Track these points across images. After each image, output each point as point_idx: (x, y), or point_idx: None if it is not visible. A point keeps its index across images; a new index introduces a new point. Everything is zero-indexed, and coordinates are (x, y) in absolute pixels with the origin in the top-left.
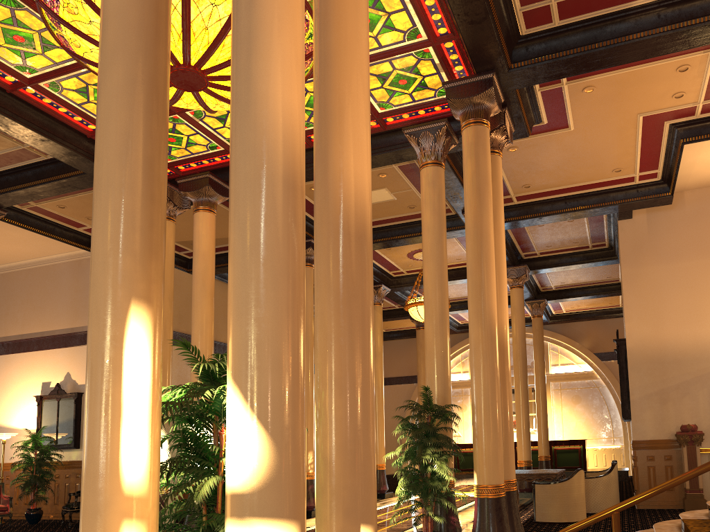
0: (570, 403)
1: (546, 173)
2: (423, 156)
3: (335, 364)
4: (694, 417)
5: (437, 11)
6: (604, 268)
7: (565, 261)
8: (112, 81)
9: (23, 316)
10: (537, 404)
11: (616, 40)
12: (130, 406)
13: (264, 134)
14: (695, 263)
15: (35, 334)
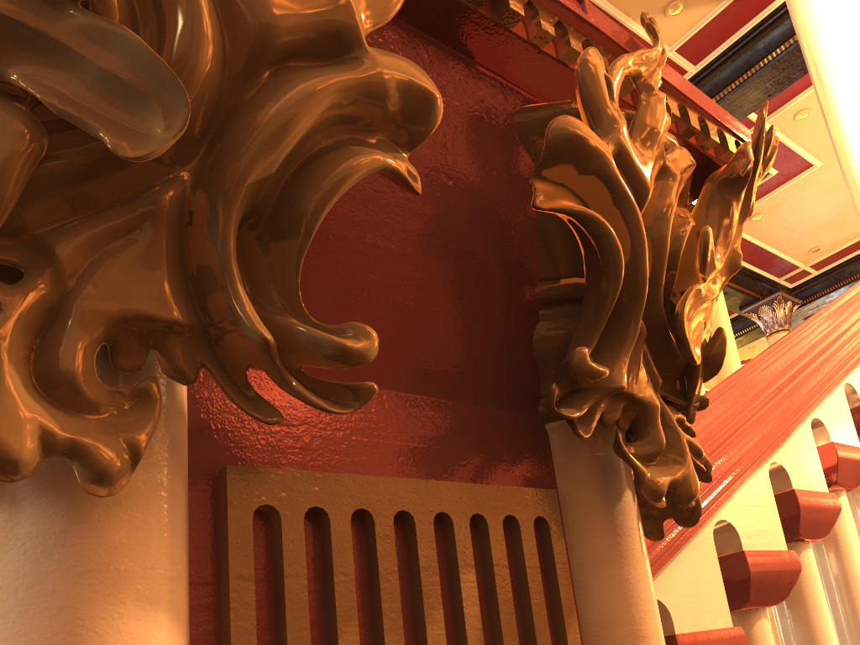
0: None
1: (830, 225)
2: None
3: None
4: None
5: None
6: None
7: None
8: None
9: None
10: None
11: (775, 53)
12: None
13: None
14: None
15: None
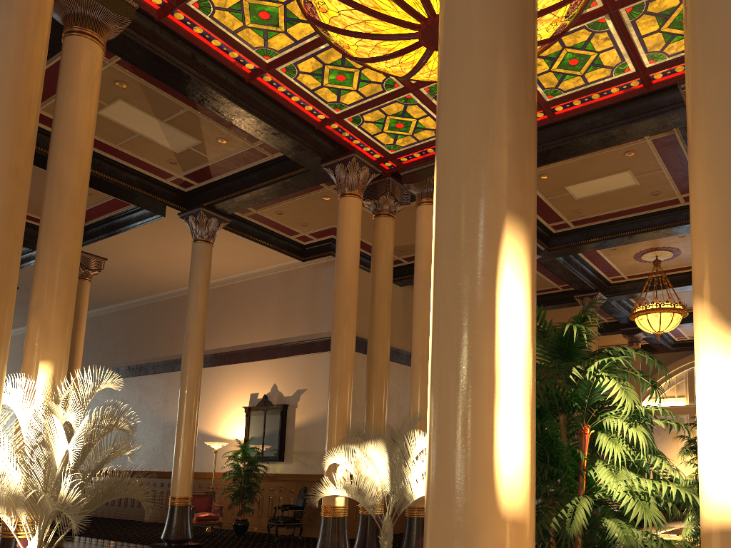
0: None
1: None
2: None
3: None
4: None
5: None
6: None
7: None
8: None
9: (234, 328)
10: None
11: None
12: (507, 378)
13: None
14: None
15: (245, 345)
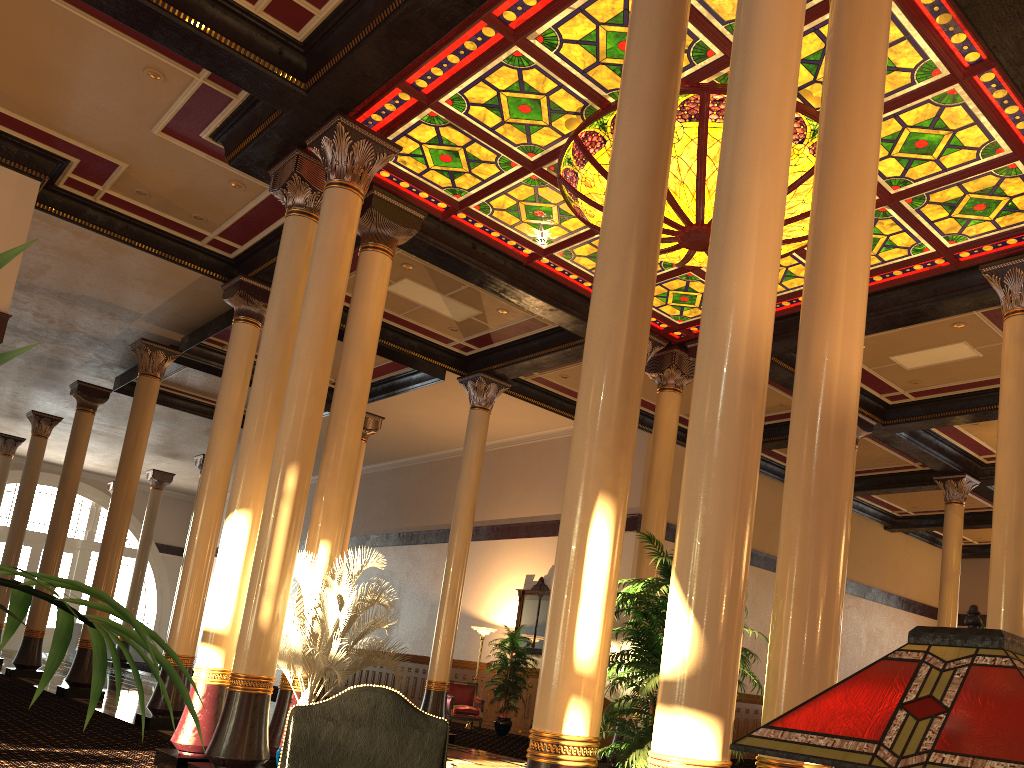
0: None
1: None
2: (1009, 301)
3: (795, 569)
4: None
5: (1023, 118)
6: None
7: None
8: (603, 289)
9: (515, 497)
10: None
11: None
12: (588, 591)
13: (727, 337)
14: None
15: (524, 518)
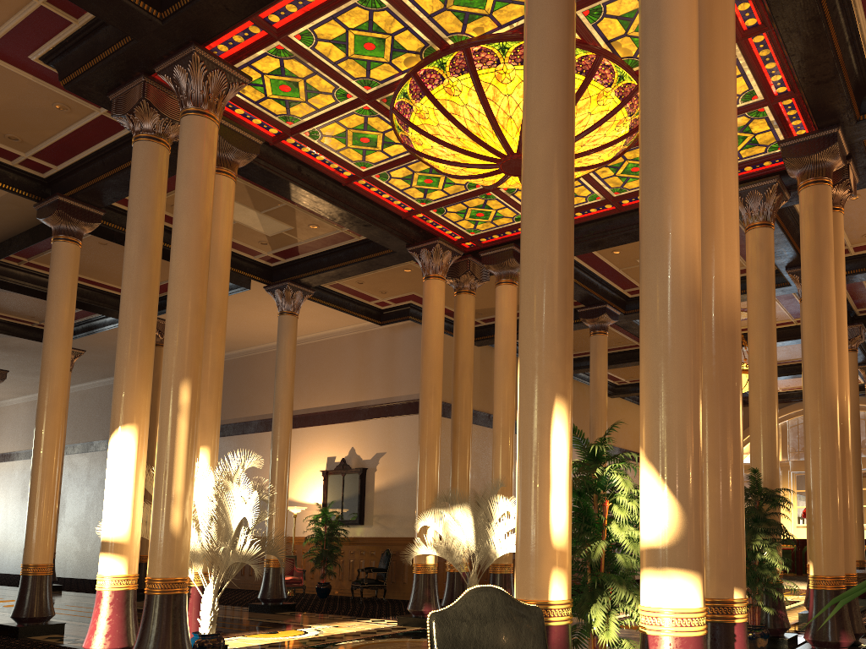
0: None
1: None
2: (750, 217)
3: (710, 447)
4: None
5: (778, 72)
6: None
7: None
8: (537, 220)
9: (309, 390)
10: None
11: None
12: (556, 480)
13: (673, 264)
14: None
15: (320, 408)
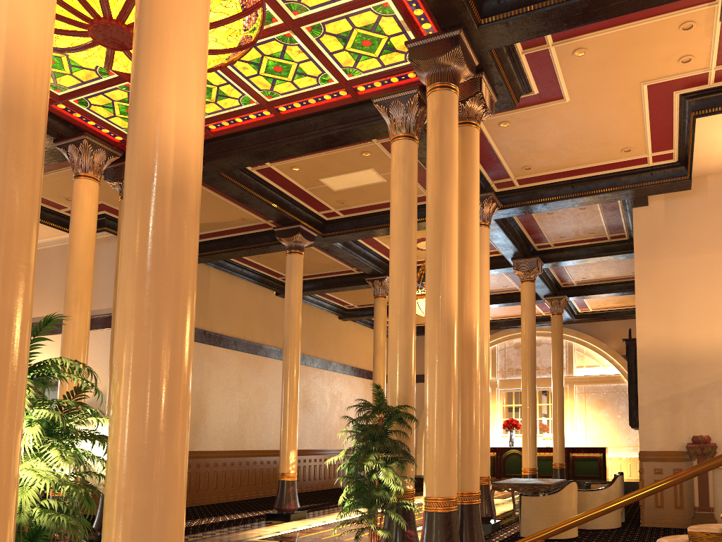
0: (595, 408)
1: (547, 153)
2: (394, 128)
3: (128, 349)
4: (708, 427)
5: None
6: (628, 262)
7: (581, 254)
8: None
9: None
10: (553, 407)
11: None
12: None
13: None
14: (716, 256)
15: None
